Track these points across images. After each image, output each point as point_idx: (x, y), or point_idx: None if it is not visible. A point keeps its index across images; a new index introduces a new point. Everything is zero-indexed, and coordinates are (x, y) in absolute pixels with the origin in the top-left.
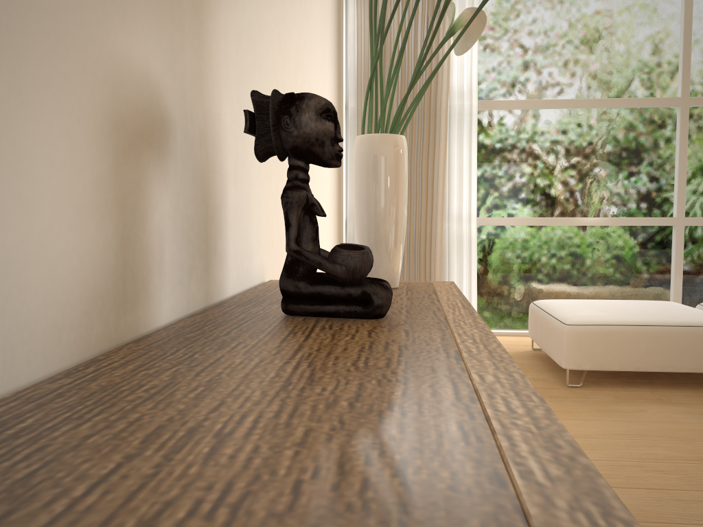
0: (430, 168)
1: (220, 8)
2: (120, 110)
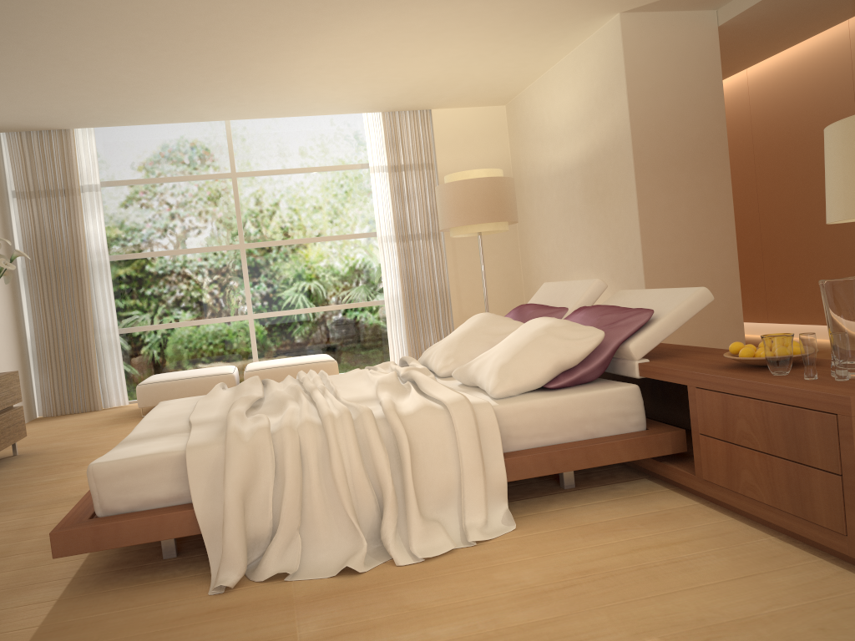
0: (81, 302)
1: None
2: None
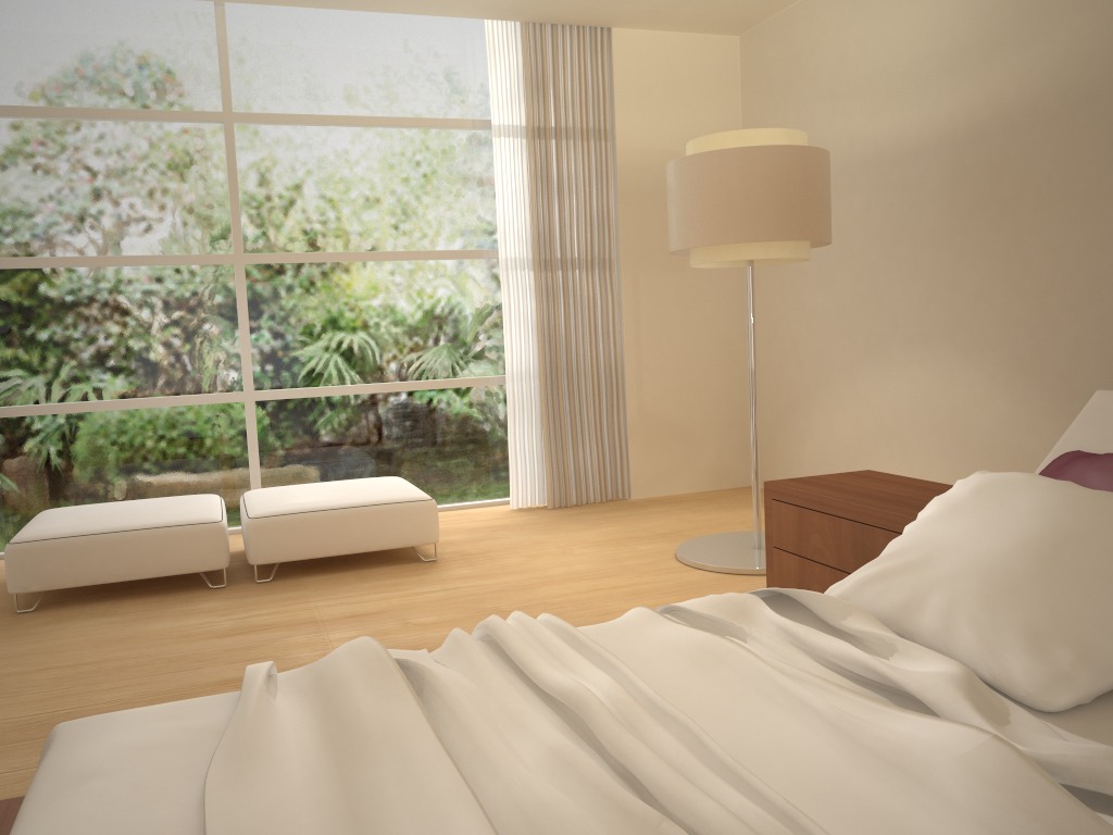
0: None
1: None
2: None
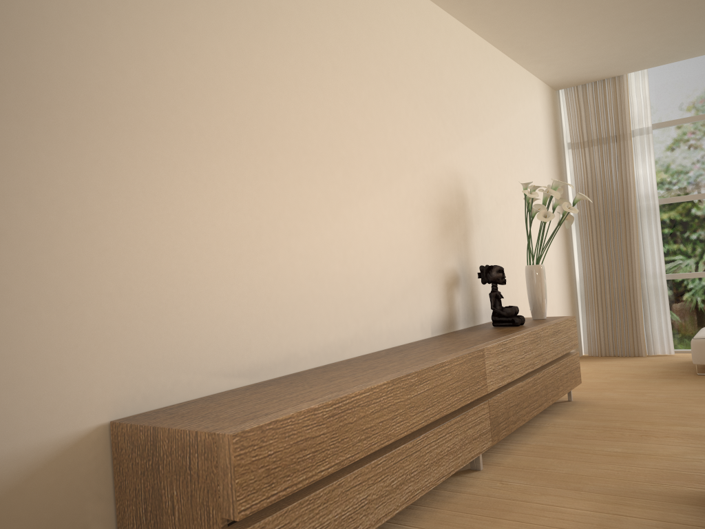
0: (628, 246)
1: (473, 234)
2: (447, 279)
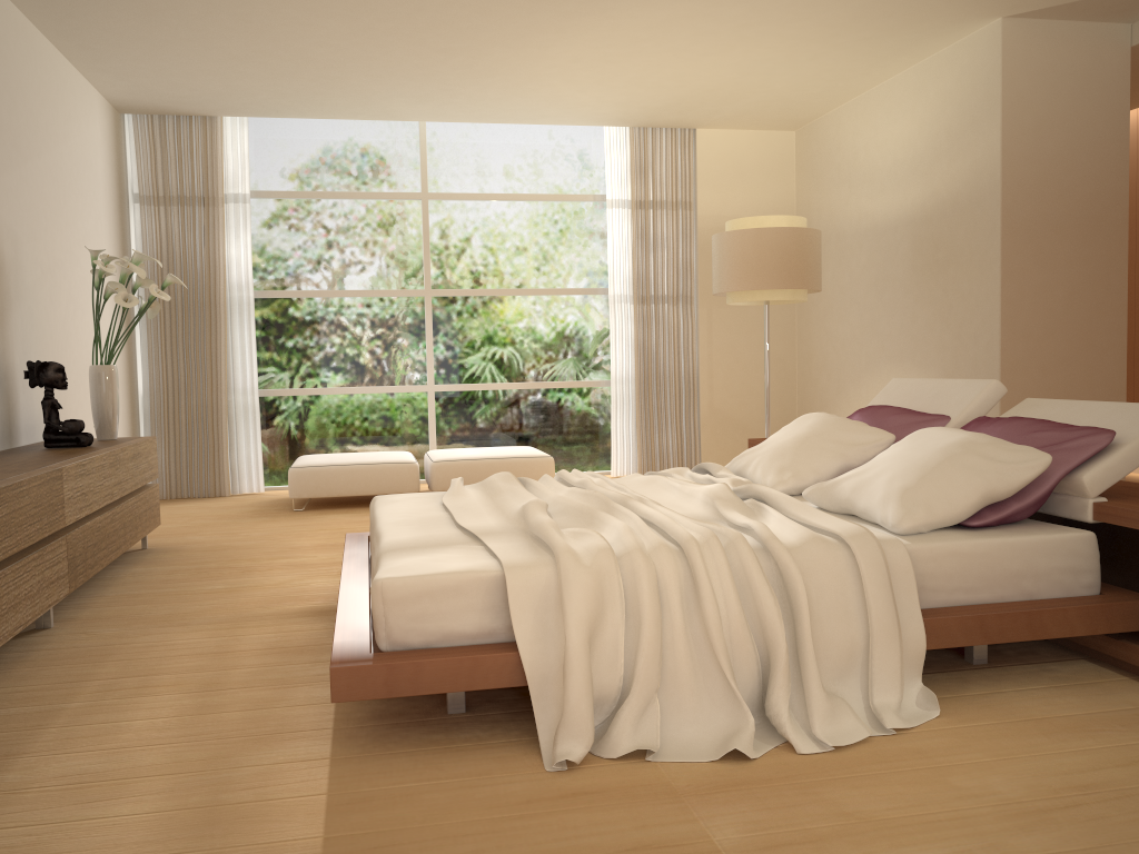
0: (213, 350)
1: (12, 314)
2: None
